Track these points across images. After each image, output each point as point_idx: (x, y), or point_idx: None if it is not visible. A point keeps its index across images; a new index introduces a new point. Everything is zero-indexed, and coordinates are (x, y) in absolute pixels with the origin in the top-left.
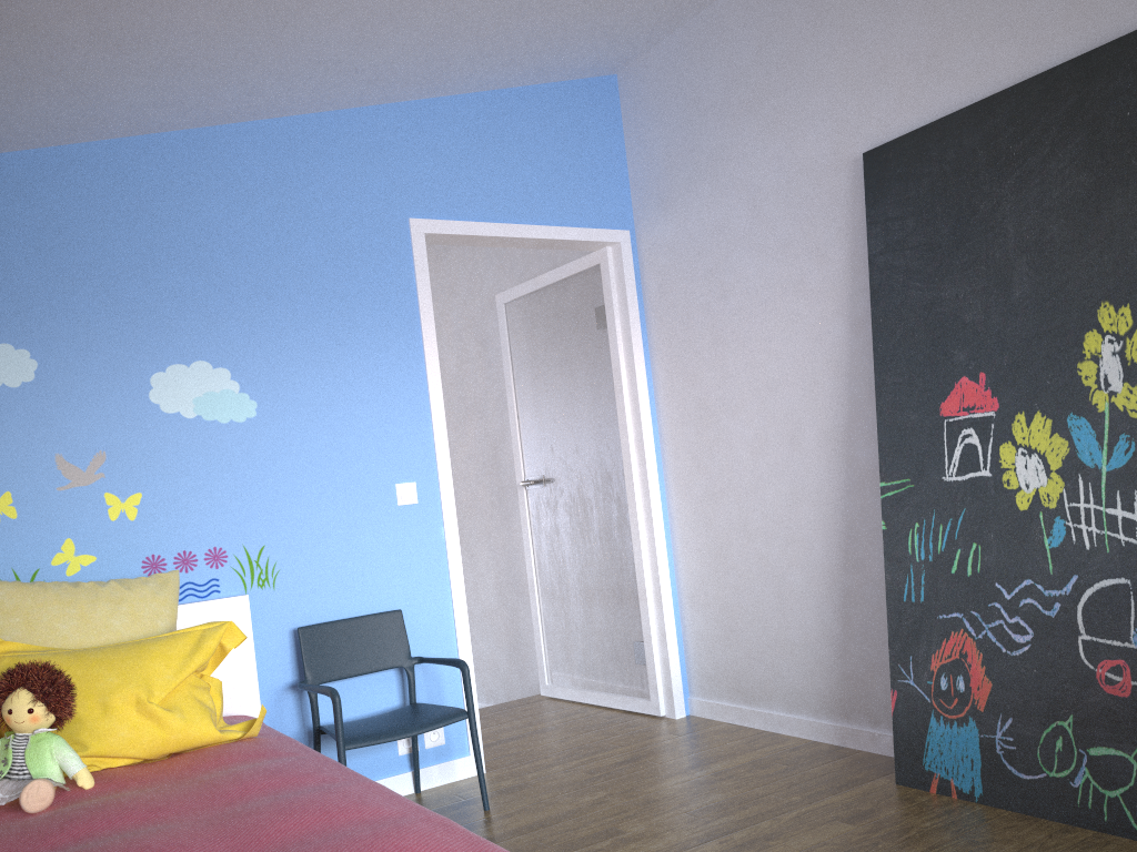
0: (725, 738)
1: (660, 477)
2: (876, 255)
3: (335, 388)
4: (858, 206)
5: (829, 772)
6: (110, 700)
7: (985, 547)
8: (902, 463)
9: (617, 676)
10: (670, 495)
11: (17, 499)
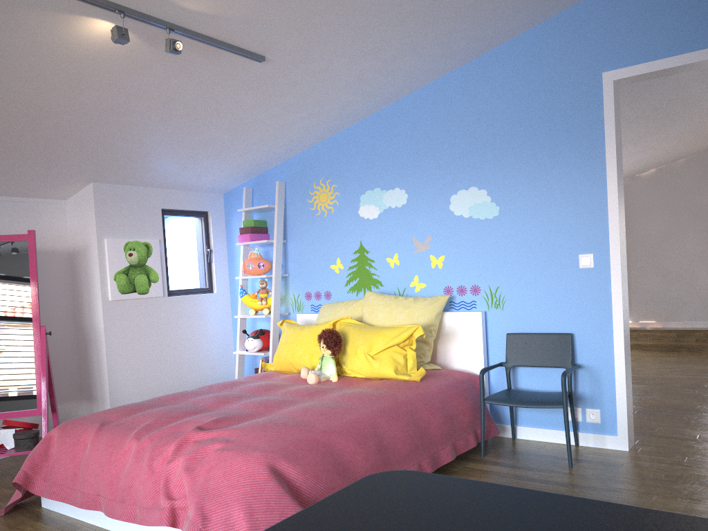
0: None
1: None
2: None
3: (544, 195)
4: None
5: None
6: (357, 349)
7: None
8: None
9: None
10: None
11: (399, 257)
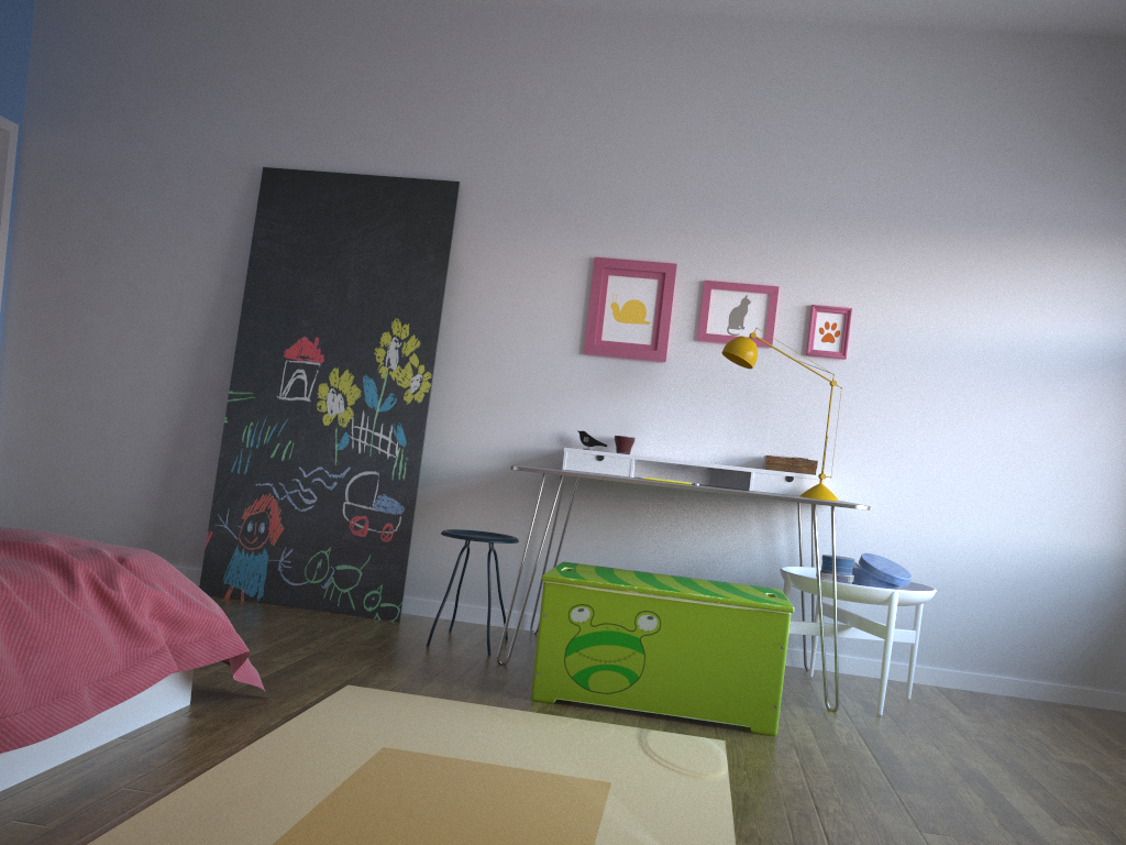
0: None
1: None
2: (259, 239)
3: None
4: (249, 200)
5: None
6: None
7: (297, 444)
8: (249, 381)
9: None
10: (5, 364)
11: None
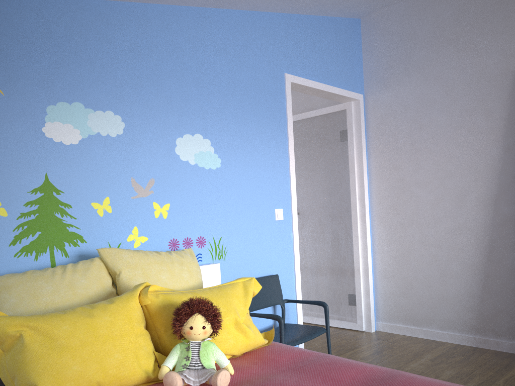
0: (411, 342)
1: (369, 215)
2: None
3: (253, 156)
4: None
5: (489, 360)
6: (223, 321)
7: None
8: None
9: (335, 310)
10: (373, 224)
11: (112, 202)
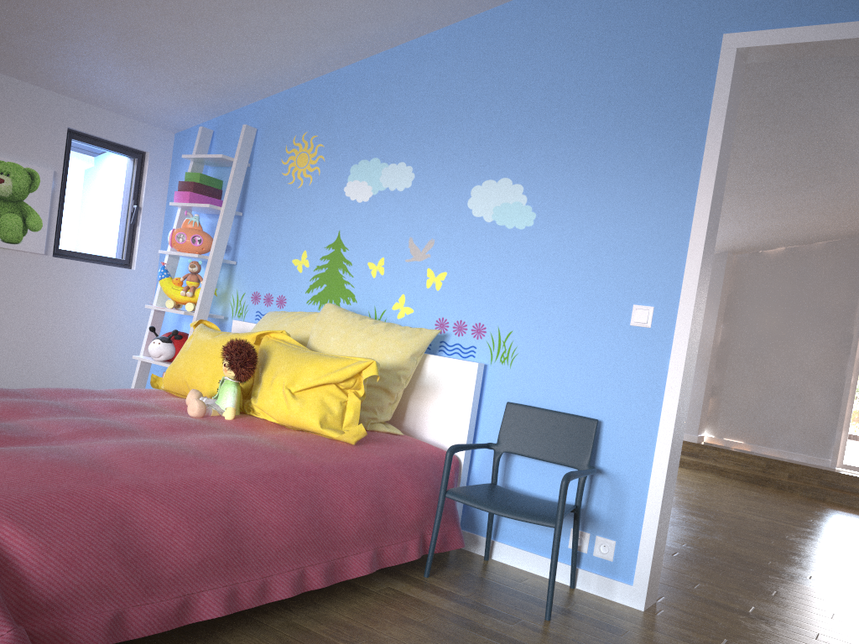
0: None
1: None
2: None
3: (602, 208)
4: None
5: None
6: (274, 379)
7: None
8: None
9: None
10: None
11: (385, 263)
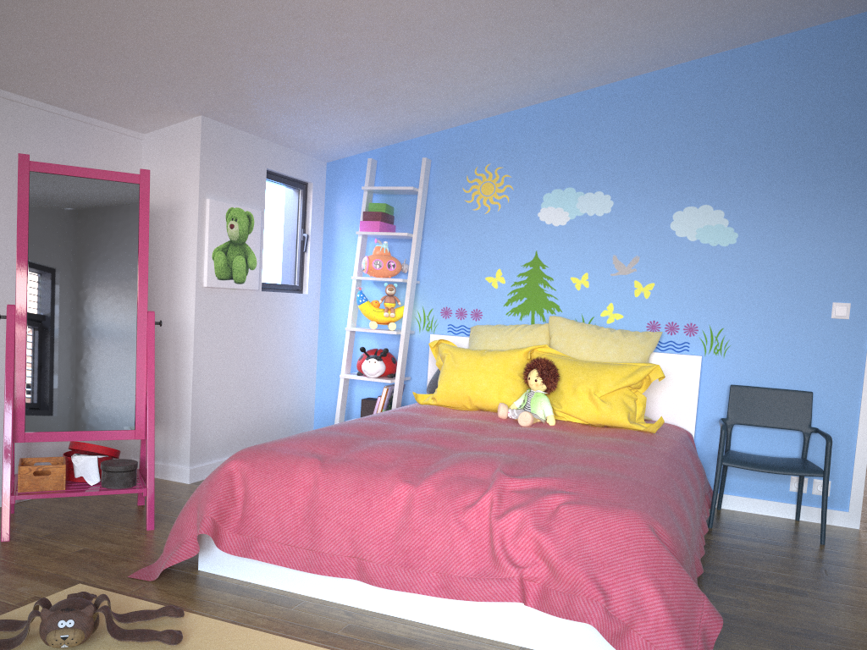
0: None
1: None
2: None
3: (799, 228)
4: None
5: None
6: (577, 388)
7: None
8: None
9: None
10: None
11: (590, 277)
